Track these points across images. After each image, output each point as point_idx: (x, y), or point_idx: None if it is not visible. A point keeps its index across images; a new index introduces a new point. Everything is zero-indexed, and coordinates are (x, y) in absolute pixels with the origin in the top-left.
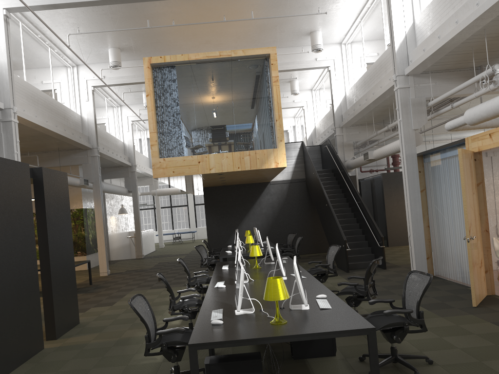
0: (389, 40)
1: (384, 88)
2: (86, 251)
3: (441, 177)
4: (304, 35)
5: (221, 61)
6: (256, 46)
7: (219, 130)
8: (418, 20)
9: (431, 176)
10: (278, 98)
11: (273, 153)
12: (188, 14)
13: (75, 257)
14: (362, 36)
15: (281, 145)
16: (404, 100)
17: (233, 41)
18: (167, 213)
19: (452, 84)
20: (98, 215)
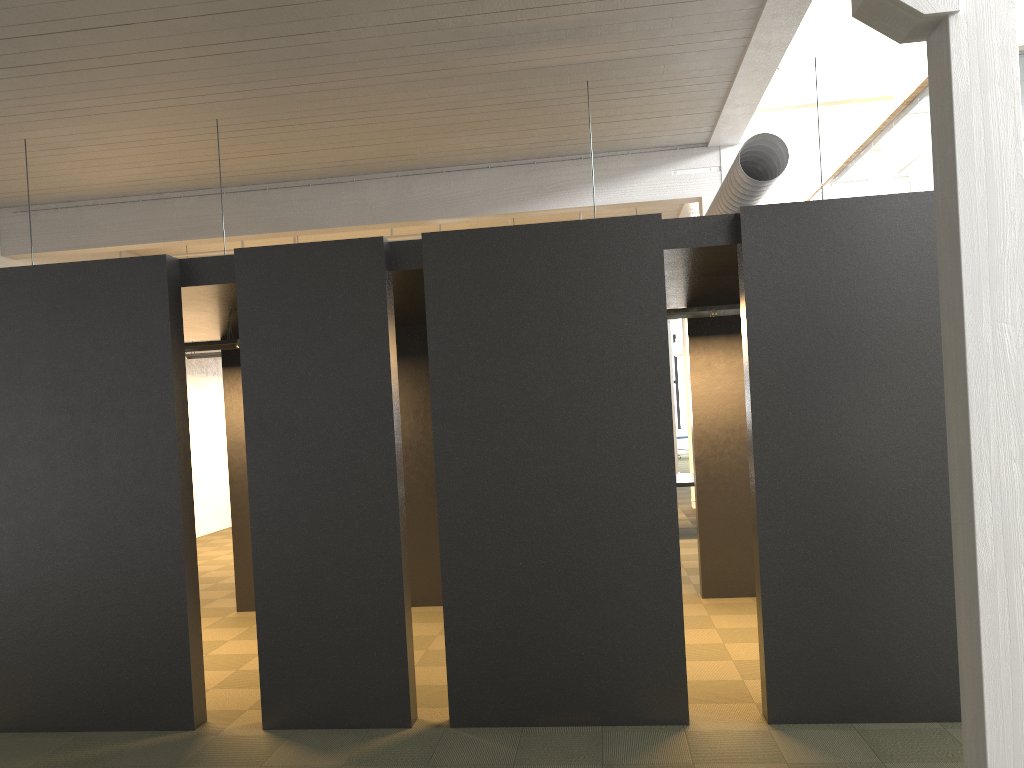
0: None
1: None
2: None
3: None
4: None
5: None
6: None
7: None
8: None
9: None
10: None
11: None
12: None
13: None
14: None
15: None
16: None
17: None
18: None
19: None
20: None
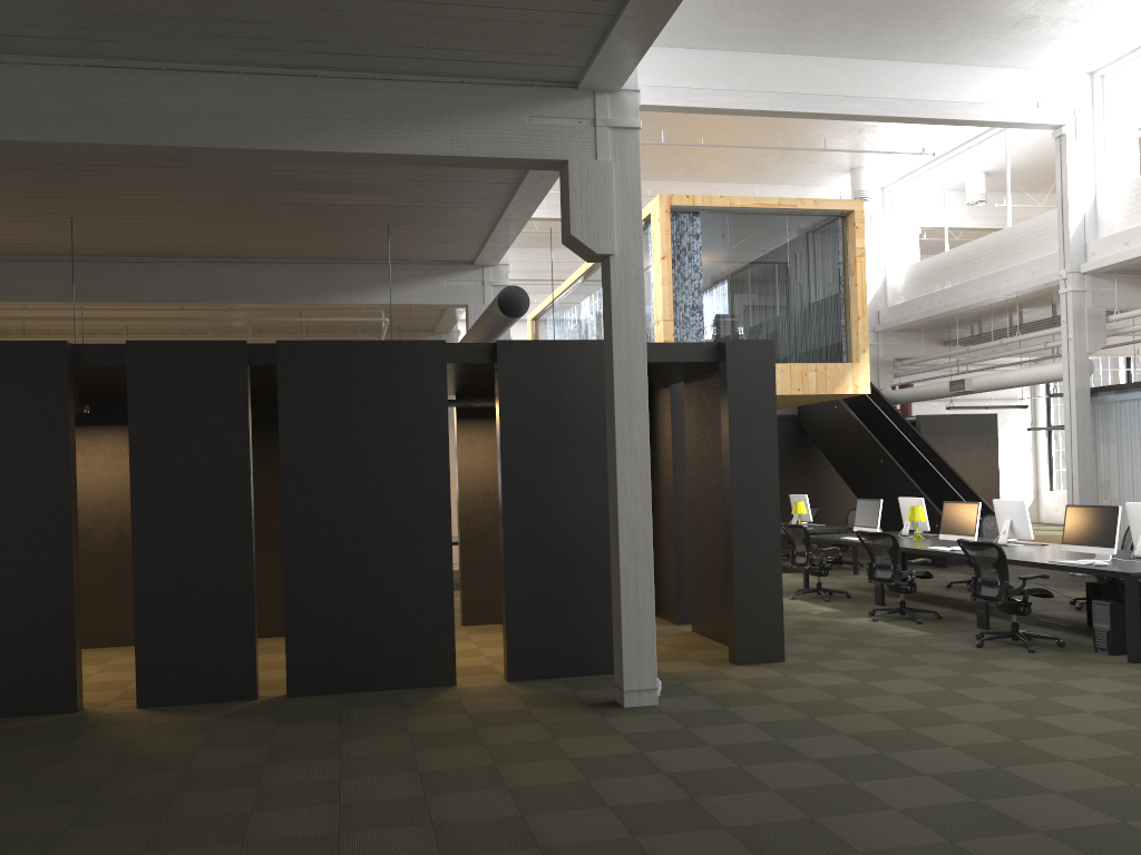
0: (1020, 208)
1: (1022, 285)
2: None
3: (1128, 426)
4: (841, 171)
5: (775, 213)
6: (751, 179)
7: (765, 325)
8: (1106, 196)
9: (1104, 424)
10: (864, 283)
11: (851, 370)
12: (704, 123)
13: None
14: (945, 187)
15: (864, 359)
16: (1078, 309)
17: (726, 167)
18: None
19: (1140, 292)
20: (454, 457)
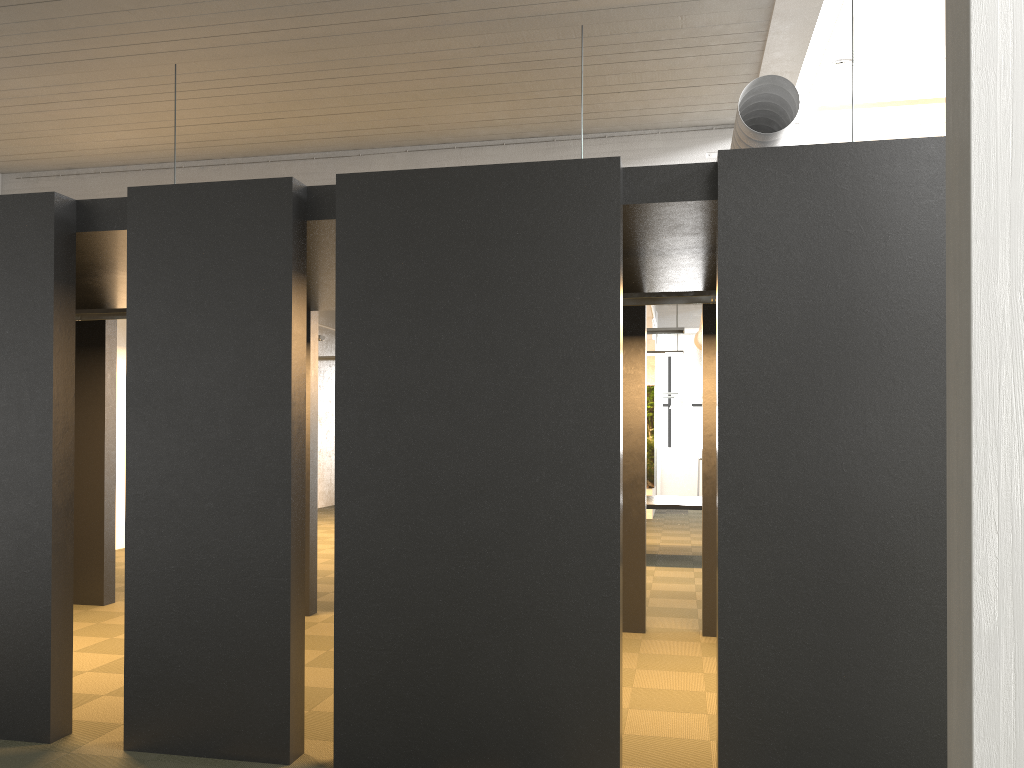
0: None
1: None
2: (653, 478)
3: None
4: None
5: None
6: None
7: None
8: None
9: None
10: None
11: None
12: None
13: None
14: None
15: None
16: None
17: None
18: (696, 417)
19: None
20: None
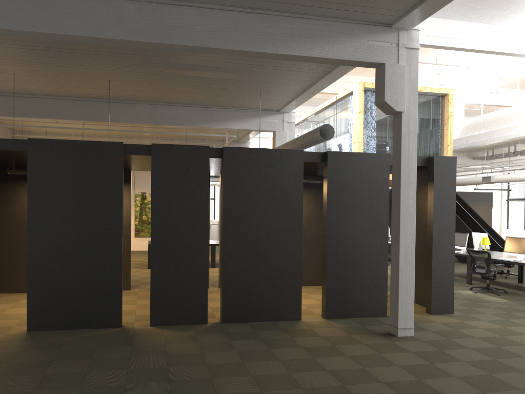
0: (523, 96)
1: None
2: None
3: None
4: (432, 74)
5: None
6: None
7: None
8: None
9: None
10: (451, 129)
11: None
12: None
13: None
14: (482, 85)
15: None
16: None
17: None
18: None
19: None
20: None
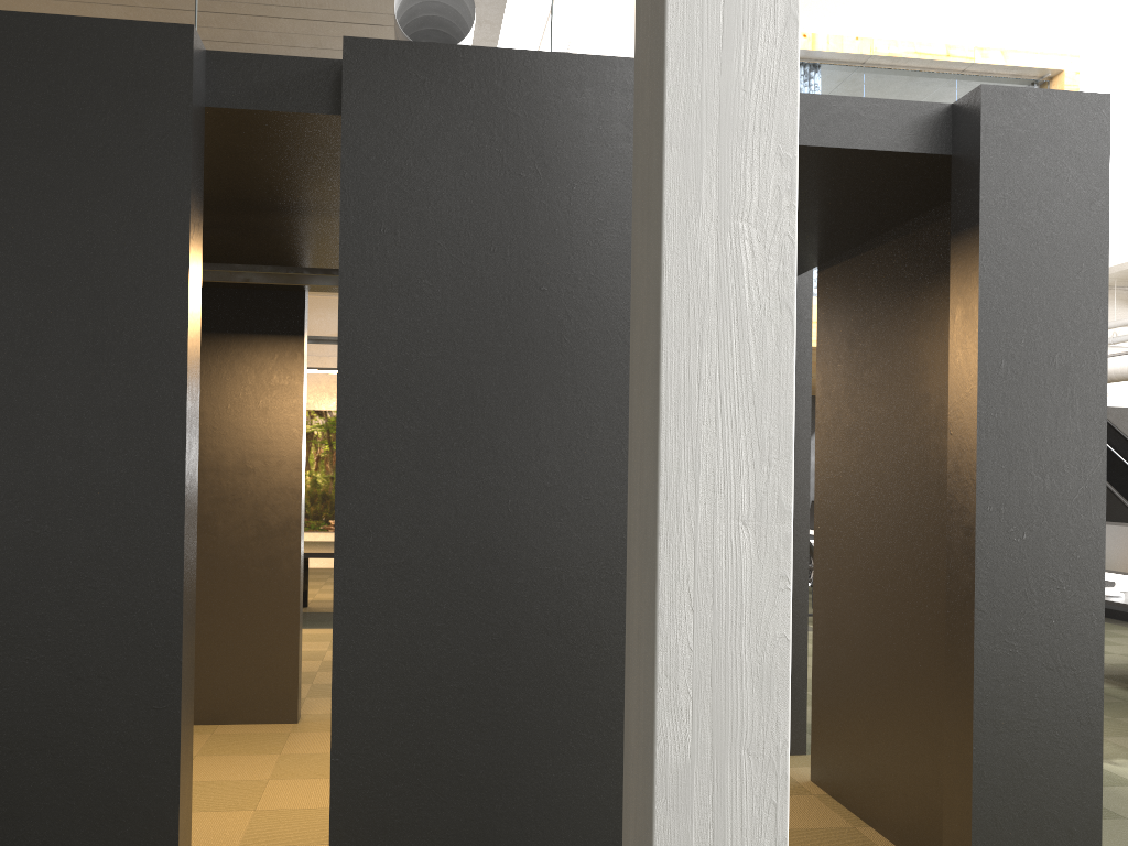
0: None
1: None
2: None
3: None
4: None
5: (939, 72)
6: None
7: None
8: None
9: None
10: None
11: None
12: None
13: (323, 535)
14: None
15: None
16: None
17: None
18: None
19: None
20: None
